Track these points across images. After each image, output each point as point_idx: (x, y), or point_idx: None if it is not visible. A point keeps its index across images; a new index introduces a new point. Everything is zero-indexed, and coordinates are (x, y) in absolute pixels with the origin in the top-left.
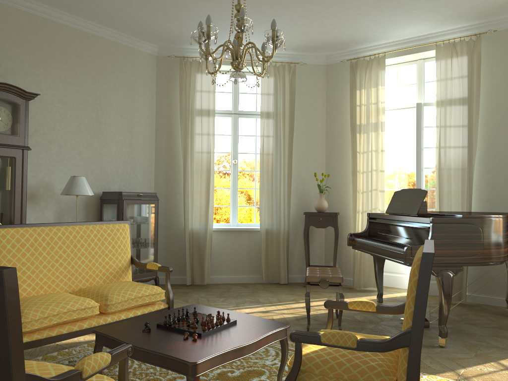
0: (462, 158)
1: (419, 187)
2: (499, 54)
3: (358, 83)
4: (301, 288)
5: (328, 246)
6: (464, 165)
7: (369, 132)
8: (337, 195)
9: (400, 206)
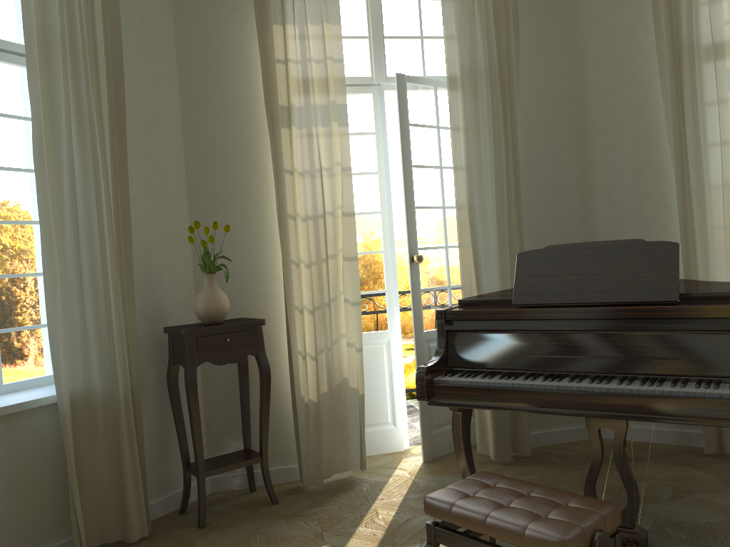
0: (497, 185)
1: (413, 247)
2: (529, 3)
3: (278, 8)
4: (204, 536)
5: (214, 403)
6: (504, 200)
7: (312, 127)
8: (228, 276)
9: (578, 284)
